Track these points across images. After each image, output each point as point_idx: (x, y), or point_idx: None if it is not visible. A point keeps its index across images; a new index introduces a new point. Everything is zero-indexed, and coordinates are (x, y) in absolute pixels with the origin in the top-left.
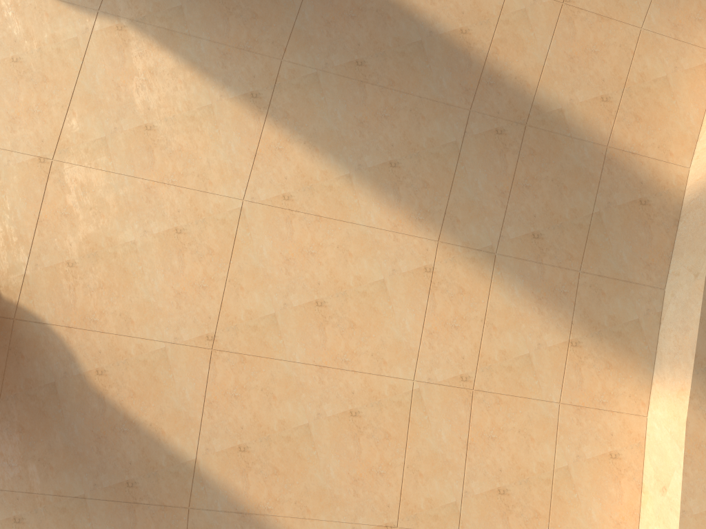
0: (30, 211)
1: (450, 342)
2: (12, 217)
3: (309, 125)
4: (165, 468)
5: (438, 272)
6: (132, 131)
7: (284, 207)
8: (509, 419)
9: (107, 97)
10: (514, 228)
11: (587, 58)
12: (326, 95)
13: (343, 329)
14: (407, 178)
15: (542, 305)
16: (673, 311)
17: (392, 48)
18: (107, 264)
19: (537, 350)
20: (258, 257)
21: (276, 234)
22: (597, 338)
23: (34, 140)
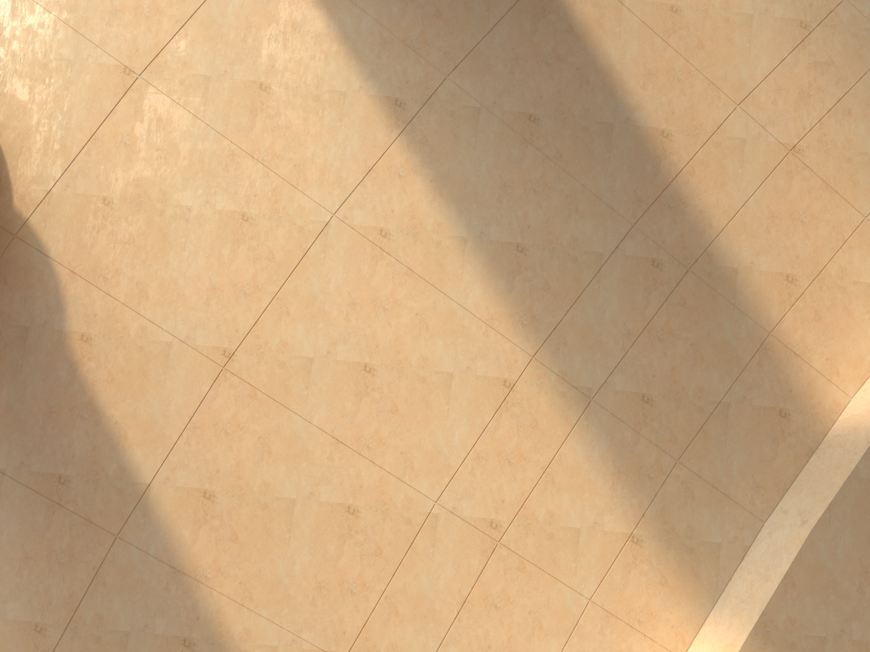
0: (88, 122)
1: (496, 477)
2: (65, 120)
3: (445, 164)
4: (110, 478)
5: (518, 392)
6: (243, 83)
7: (376, 243)
8: (525, 593)
9: (232, 33)
10: (625, 379)
11: (790, 224)
12: (479, 138)
13: (382, 410)
14: (529, 271)
15: (619, 481)
16: (761, 552)
17: (576, 118)
18: (148, 219)
19: (590, 529)
20: (321, 286)
21: (353, 269)
22: (664, 545)
23: (128, 46)
